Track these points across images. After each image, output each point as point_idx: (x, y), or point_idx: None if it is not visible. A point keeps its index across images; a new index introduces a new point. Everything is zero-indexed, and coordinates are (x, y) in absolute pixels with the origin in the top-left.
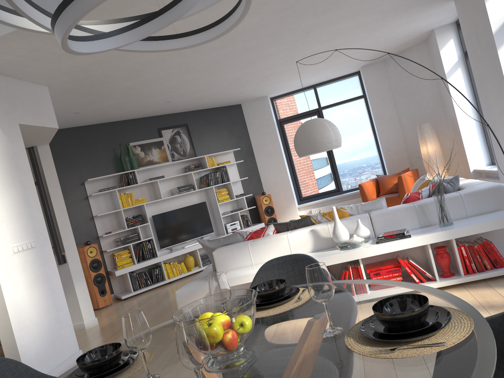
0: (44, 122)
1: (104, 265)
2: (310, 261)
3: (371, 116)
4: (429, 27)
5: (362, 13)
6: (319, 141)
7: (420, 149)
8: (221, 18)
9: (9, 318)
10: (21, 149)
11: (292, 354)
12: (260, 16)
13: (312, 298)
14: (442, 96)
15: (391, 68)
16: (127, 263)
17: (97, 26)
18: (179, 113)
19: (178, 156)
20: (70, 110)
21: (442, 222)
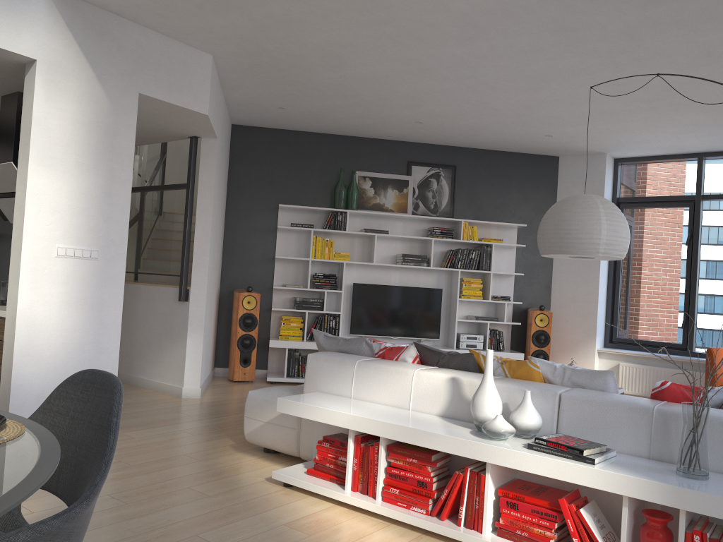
0: (185, 102)
1: (267, 326)
2: (110, 397)
3: None
4: None
5: None
6: (573, 235)
7: None
8: None
9: (14, 334)
10: (129, 127)
11: None
12: None
13: None
14: None
15: None
16: (294, 336)
17: None
18: (449, 147)
19: (424, 210)
20: (269, 102)
21: (682, 464)
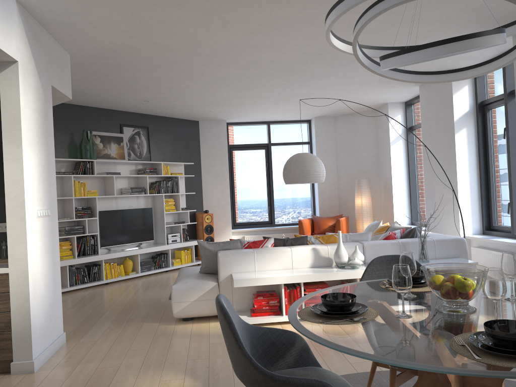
0: (65, 90)
1: None
2: None
3: None
4: (386, 100)
5: (360, 75)
6: (311, 173)
7: (350, 200)
8: (448, 70)
9: (29, 283)
10: (50, 111)
11: (505, 307)
12: (296, 53)
13: (508, 274)
14: (380, 159)
15: (340, 125)
16: (67, 255)
17: (344, 44)
18: (143, 115)
19: (134, 157)
20: None
21: (422, 258)
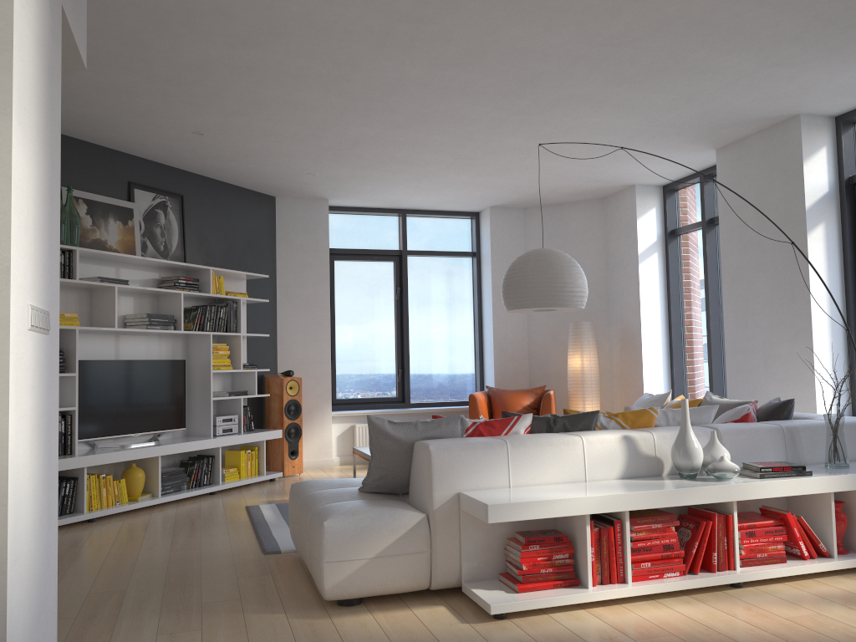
0: (78, 38)
1: None
2: None
3: (482, 290)
4: (637, 179)
5: (642, 111)
6: (569, 289)
7: (552, 361)
8: None
9: (7, 517)
10: (58, 67)
11: None
12: (572, 36)
13: None
14: (611, 287)
15: (535, 224)
16: None
17: None
18: (174, 170)
19: (153, 252)
20: None
21: (838, 460)
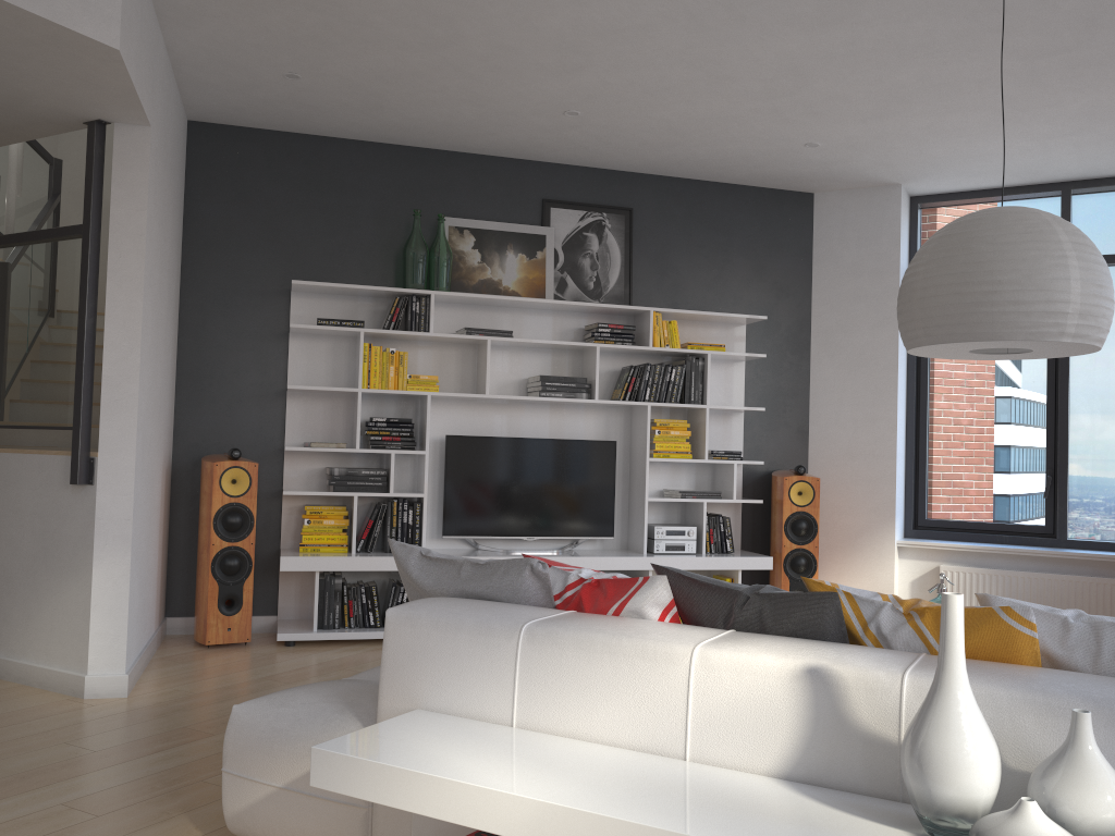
0: (58, 10)
1: (275, 528)
2: None
3: None
4: None
5: None
6: (1006, 296)
7: None
8: None
9: None
10: None
11: None
12: None
13: None
14: None
15: None
16: (331, 545)
17: None
18: (619, 174)
19: (576, 292)
20: (266, 60)
21: None
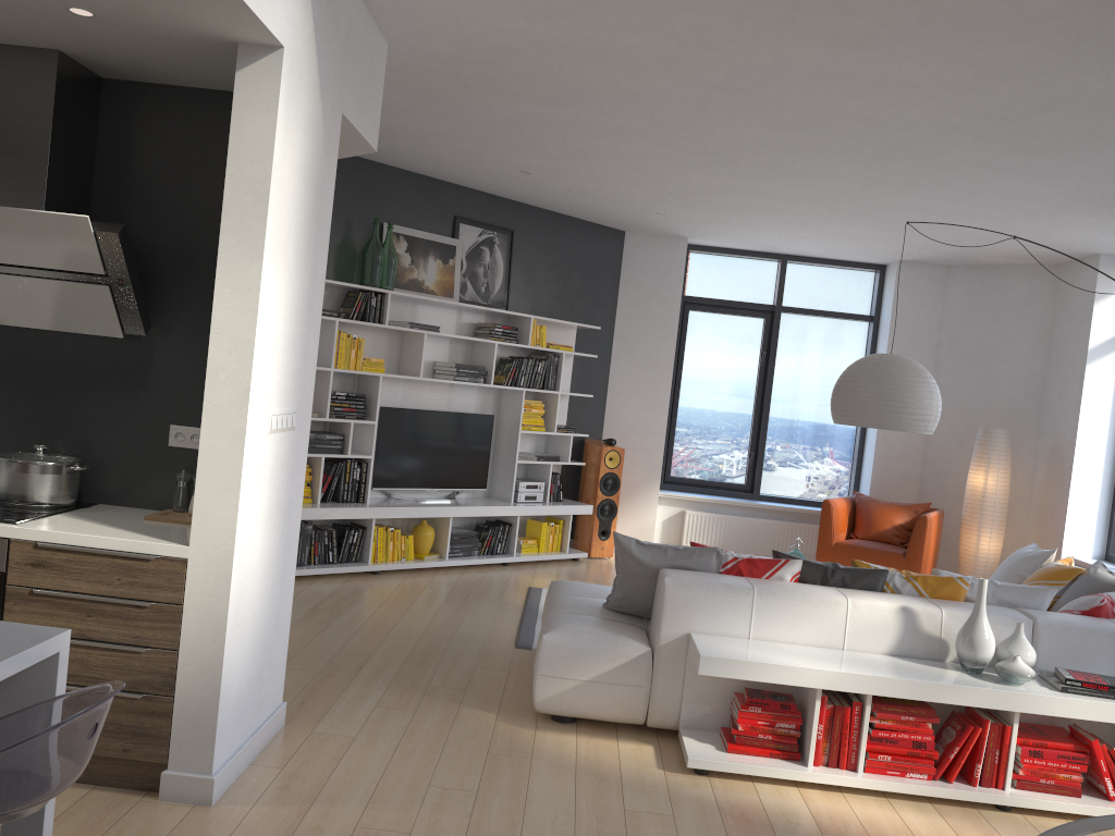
0: (366, 128)
1: None
2: None
3: None
4: (1100, 248)
5: (1070, 180)
6: (908, 410)
7: (953, 471)
8: None
9: (229, 592)
10: (331, 177)
11: None
12: (936, 108)
13: None
14: (1048, 387)
15: (958, 289)
16: None
17: None
18: (507, 201)
19: (473, 295)
20: None
21: None
